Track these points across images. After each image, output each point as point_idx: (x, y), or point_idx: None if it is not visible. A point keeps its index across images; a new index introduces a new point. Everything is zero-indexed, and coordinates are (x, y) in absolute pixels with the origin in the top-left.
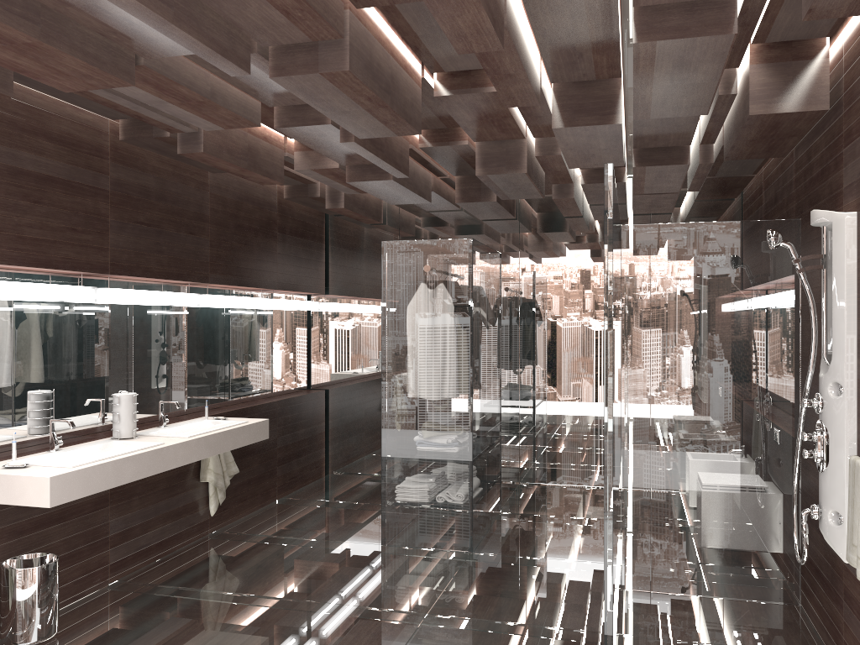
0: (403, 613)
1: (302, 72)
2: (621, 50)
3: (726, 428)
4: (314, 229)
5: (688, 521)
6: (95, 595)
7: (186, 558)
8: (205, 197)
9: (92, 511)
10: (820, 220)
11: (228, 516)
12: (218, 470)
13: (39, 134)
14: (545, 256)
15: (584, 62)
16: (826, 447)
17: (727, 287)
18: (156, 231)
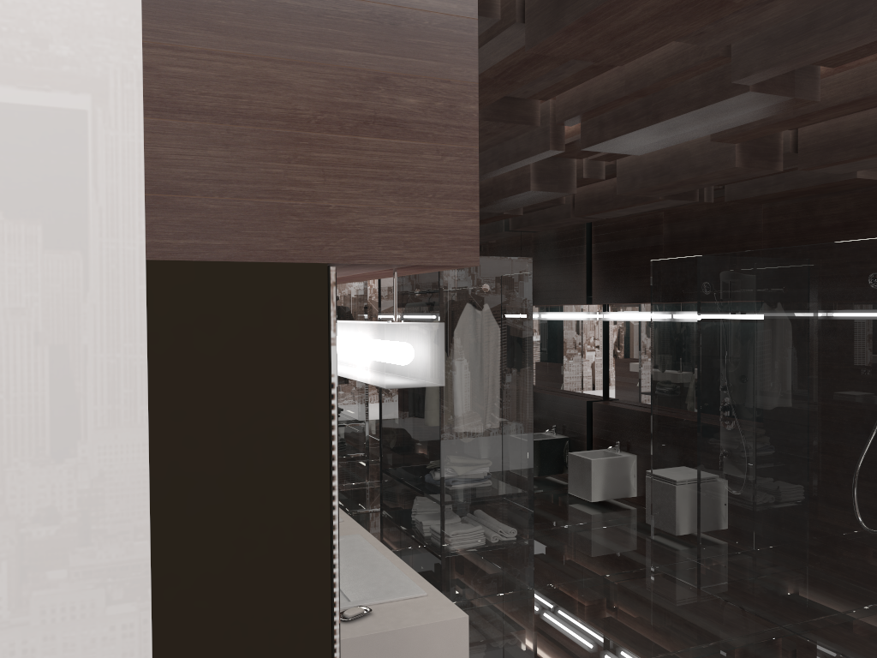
0: None
1: (780, 93)
2: None
3: None
4: None
5: None
6: None
7: None
8: None
9: None
10: None
11: None
12: None
13: None
14: None
15: None
16: None
17: None
18: None
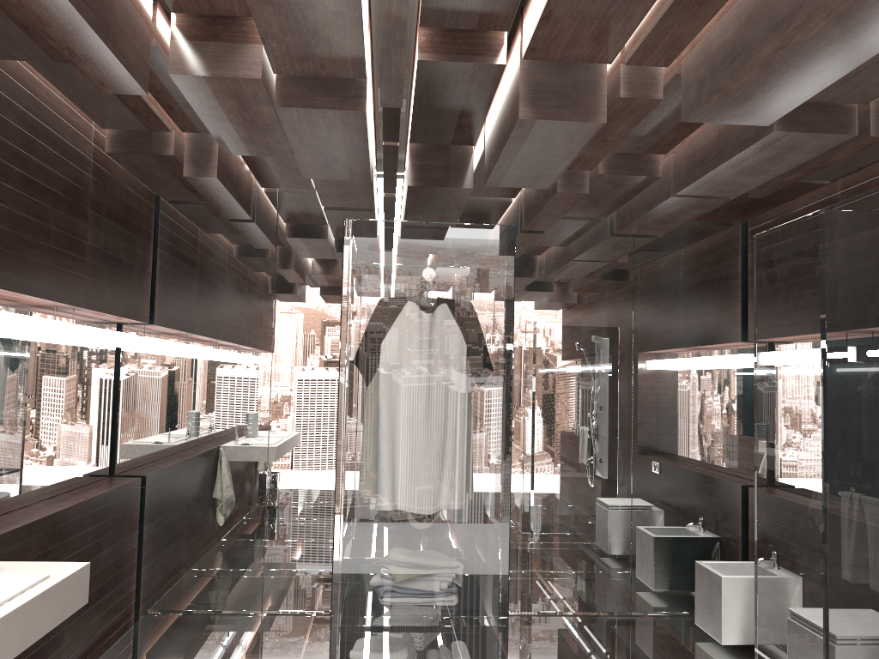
0: None
1: None
2: None
3: None
4: (141, 218)
5: None
6: None
7: None
8: None
9: None
10: None
11: None
12: None
13: None
14: None
15: None
16: None
17: None
18: None
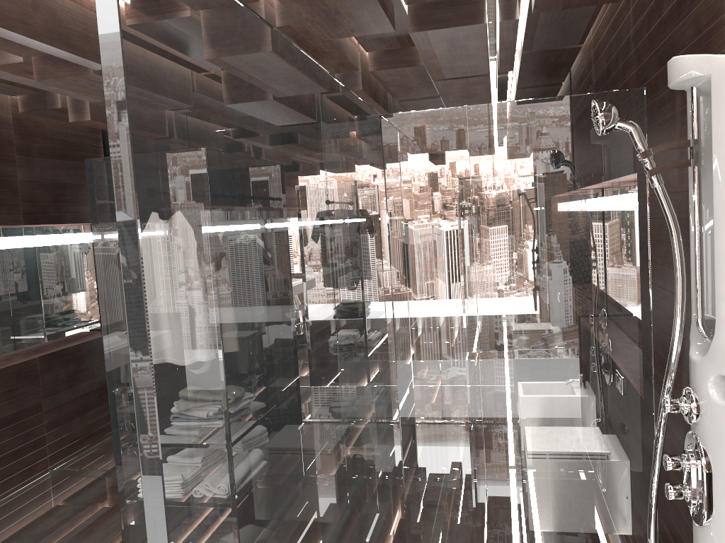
0: None
1: None
2: None
3: (546, 408)
4: (84, 149)
5: (499, 541)
6: None
7: None
8: None
9: None
10: (687, 75)
11: None
12: None
13: None
14: None
15: None
16: (708, 488)
17: (540, 200)
18: None
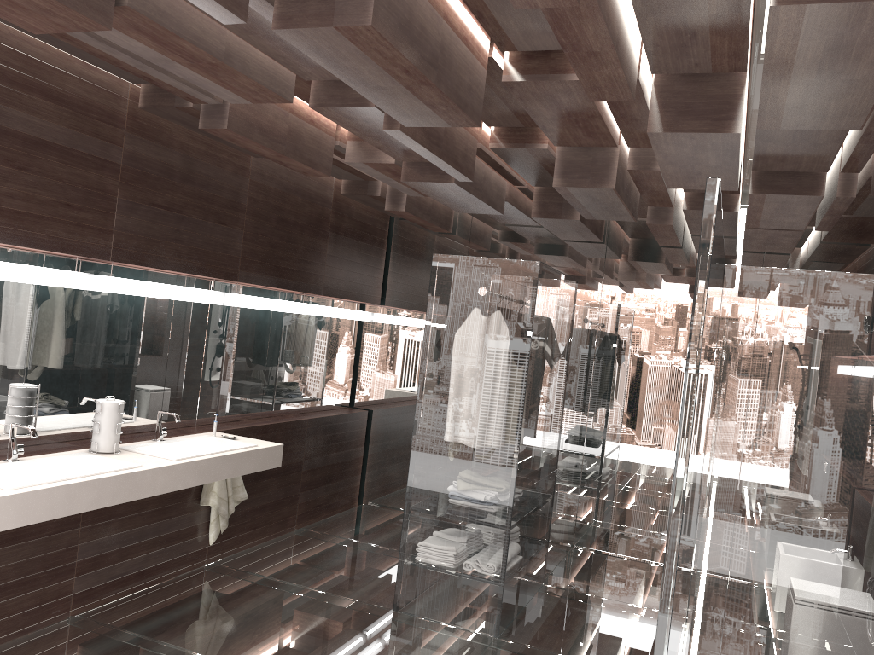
0: None
1: (313, 25)
2: (750, 34)
3: (837, 543)
4: (375, 232)
5: None
6: (45, 631)
7: (167, 594)
8: (243, 184)
9: (57, 533)
10: None
11: (233, 545)
12: (223, 495)
13: (34, 90)
14: (632, 289)
15: (697, 46)
16: None
17: (859, 360)
18: (177, 216)
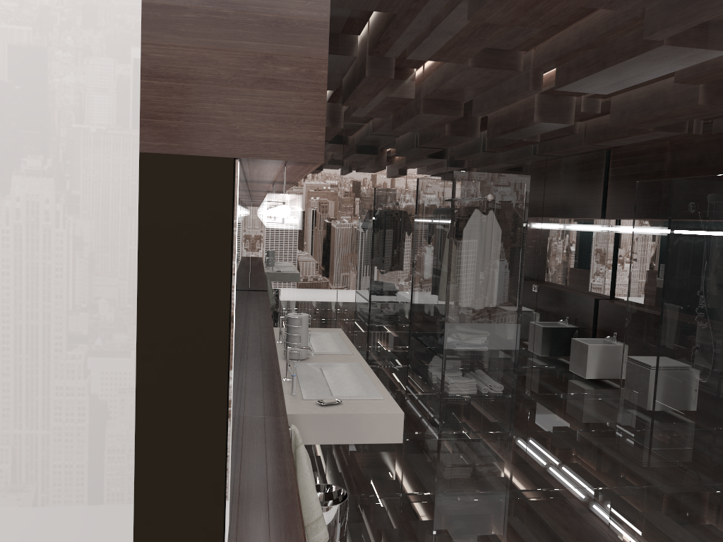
0: (562, 490)
1: (693, 46)
2: None
3: None
4: None
5: None
6: None
7: None
8: None
9: None
10: None
11: None
12: None
13: None
14: None
15: None
16: None
17: None
18: None
